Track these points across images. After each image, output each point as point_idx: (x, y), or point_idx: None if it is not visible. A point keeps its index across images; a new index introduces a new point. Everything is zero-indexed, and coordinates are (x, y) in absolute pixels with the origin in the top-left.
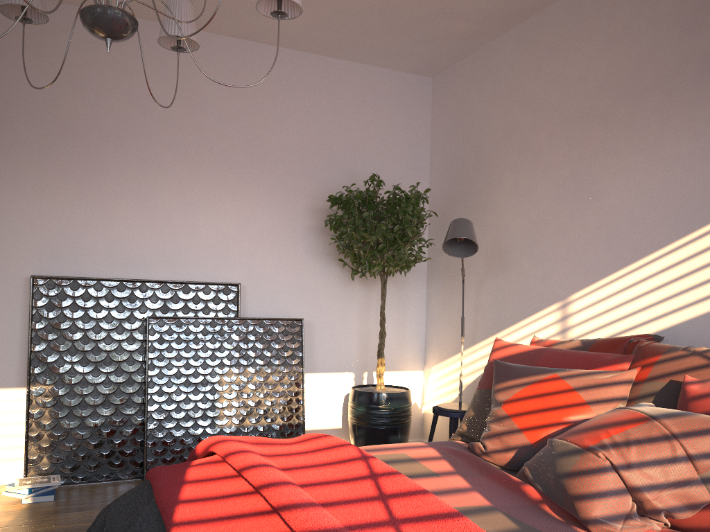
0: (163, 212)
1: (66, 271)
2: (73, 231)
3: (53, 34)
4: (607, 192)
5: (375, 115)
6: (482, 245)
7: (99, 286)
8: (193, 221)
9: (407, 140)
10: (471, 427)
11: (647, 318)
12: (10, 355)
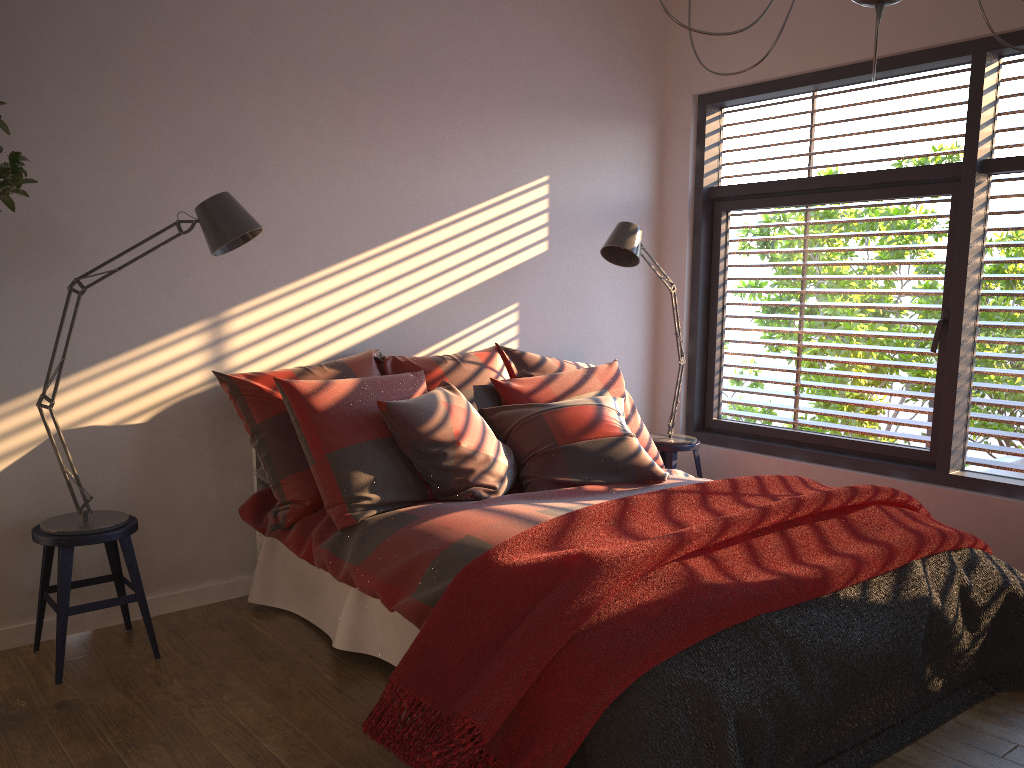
0: None
1: None
2: None
3: None
4: (277, 178)
5: None
6: None
7: None
8: None
9: None
10: (380, 491)
11: (339, 333)
12: None
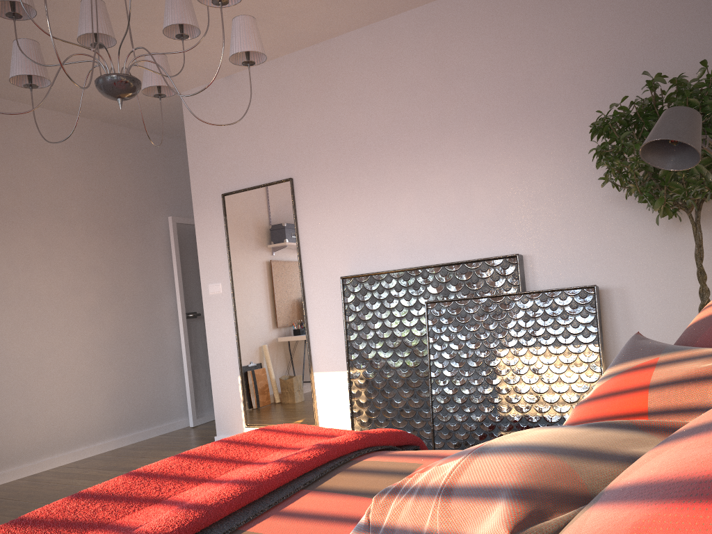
0: (438, 195)
1: (369, 268)
2: (370, 232)
3: (334, 67)
4: None
5: None
6: None
7: (389, 278)
8: (467, 196)
9: None
10: None
11: None
12: (342, 344)
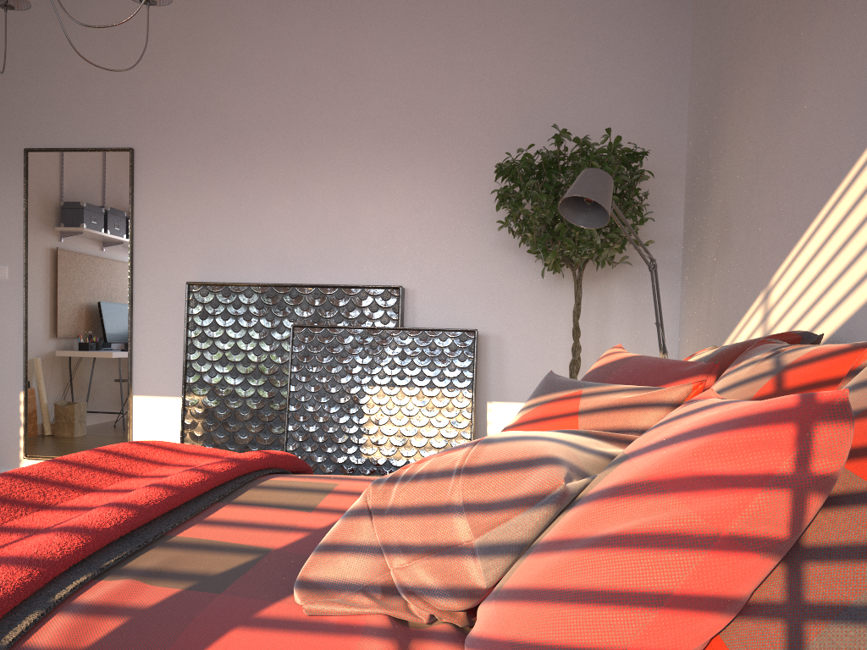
0: (320, 206)
1: (224, 277)
2: (230, 234)
3: (208, 25)
4: (806, 91)
5: (597, 45)
6: (715, 214)
7: (249, 292)
8: (353, 214)
9: (649, 74)
10: None
11: (829, 306)
12: (176, 364)
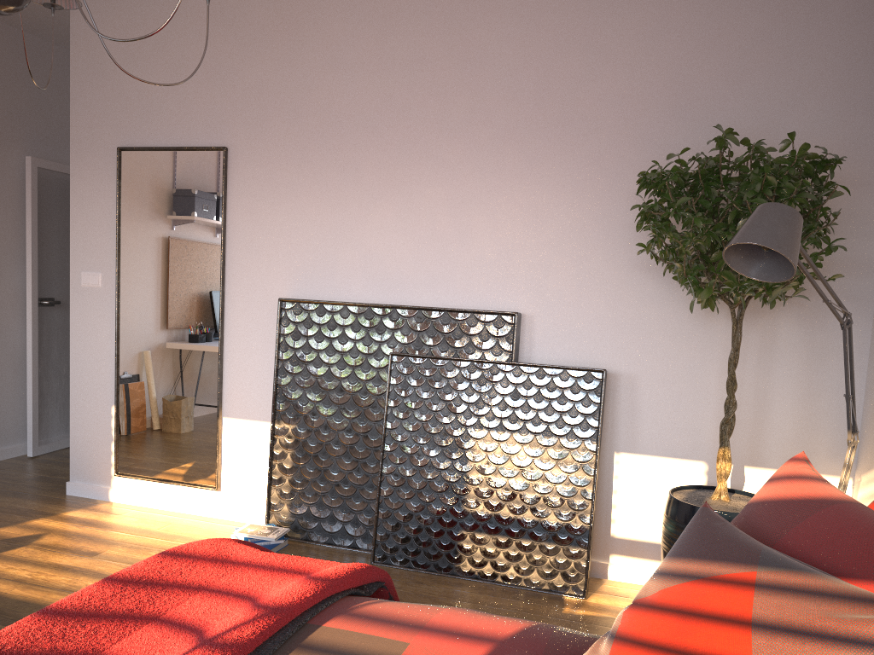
0: (427, 215)
1: (320, 293)
2: (327, 244)
3: (309, 5)
4: None
5: (777, 16)
6: None
7: (345, 312)
8: (464, 225)
9: (846, 52)
10: None
11: None
12: (267, 386)
